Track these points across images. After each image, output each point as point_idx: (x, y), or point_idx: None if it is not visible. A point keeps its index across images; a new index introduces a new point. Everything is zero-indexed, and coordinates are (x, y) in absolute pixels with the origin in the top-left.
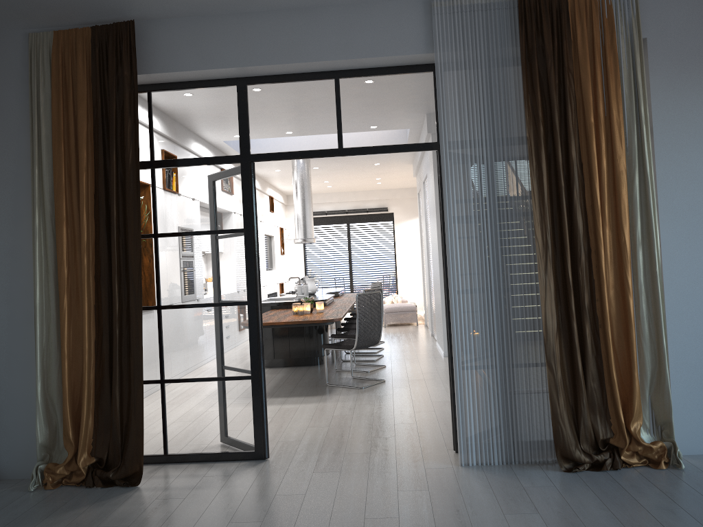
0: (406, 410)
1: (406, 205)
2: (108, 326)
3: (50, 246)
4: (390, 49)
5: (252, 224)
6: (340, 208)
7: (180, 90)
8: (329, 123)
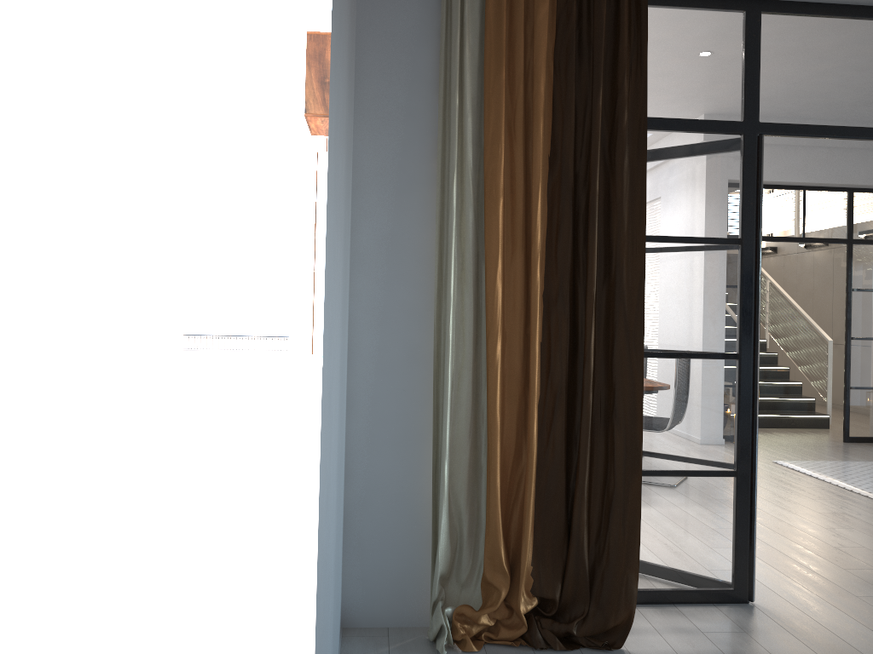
0: (807, 525)
1: None
2: (567, 380)
3: (470, 236)
4: None
5: (754, 233)
6: None
7: (655, 6)
8: None
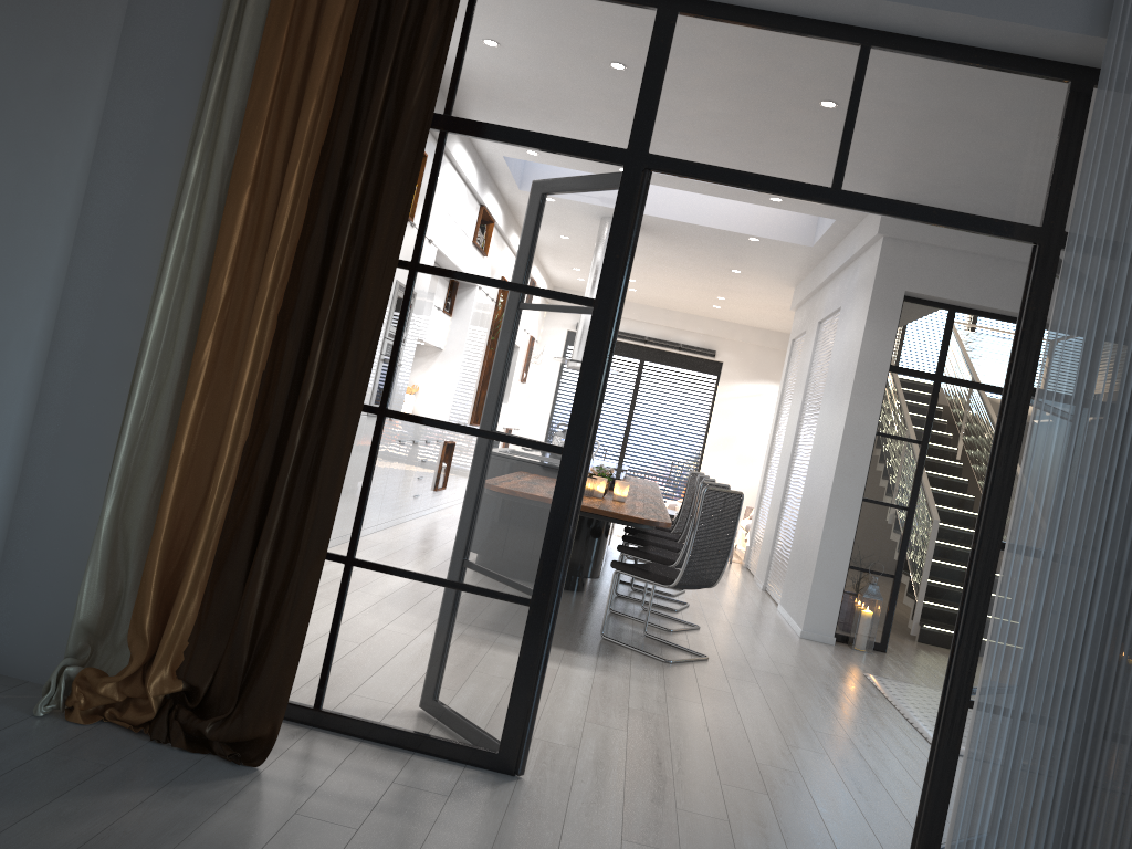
0: (769, 736)
1: (748, 356)
2: (280, 422)
3: (206, 227)
4: (1011, 6)
5: (614, 295)
6: (636, 332)
7: None
8: (827, 133)
